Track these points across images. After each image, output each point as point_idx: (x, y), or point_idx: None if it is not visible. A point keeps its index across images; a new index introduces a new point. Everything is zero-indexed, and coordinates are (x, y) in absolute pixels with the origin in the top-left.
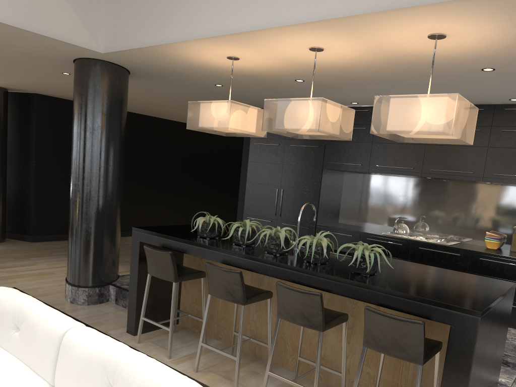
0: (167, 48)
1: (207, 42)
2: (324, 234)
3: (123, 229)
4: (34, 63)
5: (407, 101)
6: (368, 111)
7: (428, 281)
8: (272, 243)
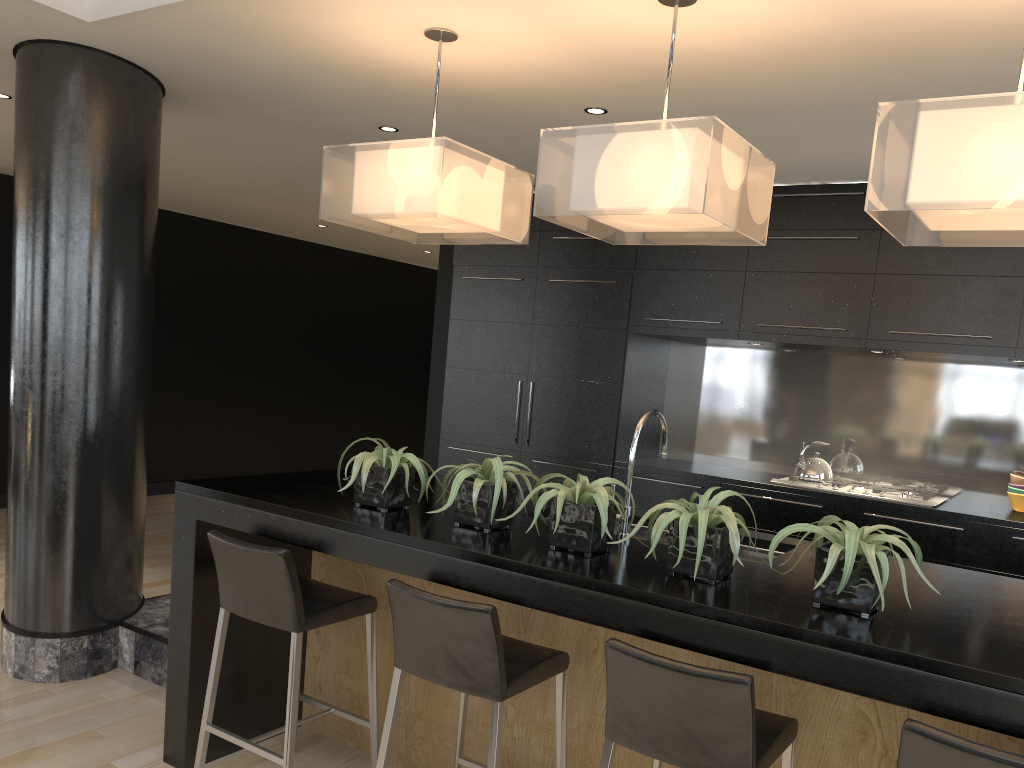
0: (264, 1)
1: None
2: (721, 495)
3: (156, 478)
4: None
5: (984, 114)
6: None
7: None
8: (571, 522)
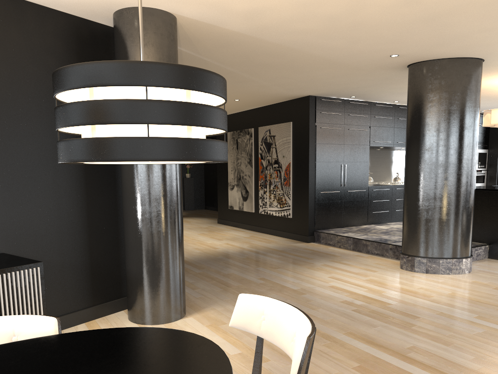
0: None
1: None
2: None
3: None
4: (434, 47)
5: None
6: (391, 107)
7: None
8: None
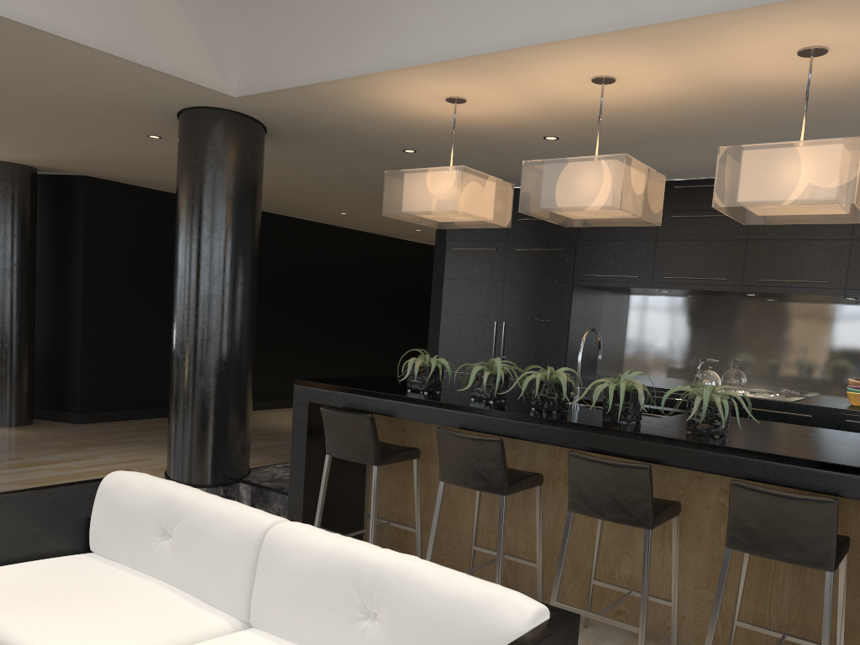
0: (350, 85)
1: (424, 72)
2: (633, 374)
3: None
4: (106, 120)
5: (775, 153)
6: None
7: (814, 442)
8: (544, 393)
